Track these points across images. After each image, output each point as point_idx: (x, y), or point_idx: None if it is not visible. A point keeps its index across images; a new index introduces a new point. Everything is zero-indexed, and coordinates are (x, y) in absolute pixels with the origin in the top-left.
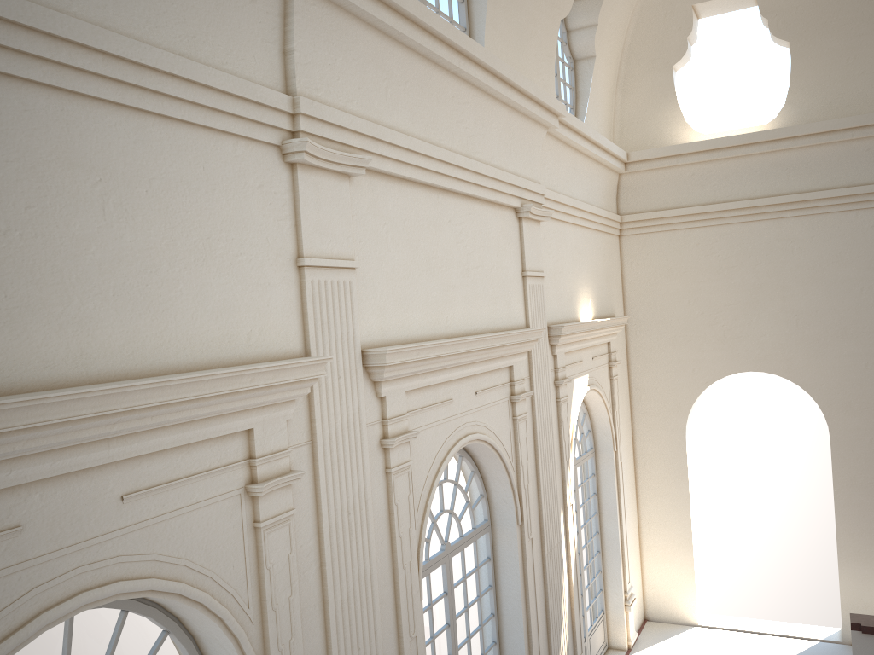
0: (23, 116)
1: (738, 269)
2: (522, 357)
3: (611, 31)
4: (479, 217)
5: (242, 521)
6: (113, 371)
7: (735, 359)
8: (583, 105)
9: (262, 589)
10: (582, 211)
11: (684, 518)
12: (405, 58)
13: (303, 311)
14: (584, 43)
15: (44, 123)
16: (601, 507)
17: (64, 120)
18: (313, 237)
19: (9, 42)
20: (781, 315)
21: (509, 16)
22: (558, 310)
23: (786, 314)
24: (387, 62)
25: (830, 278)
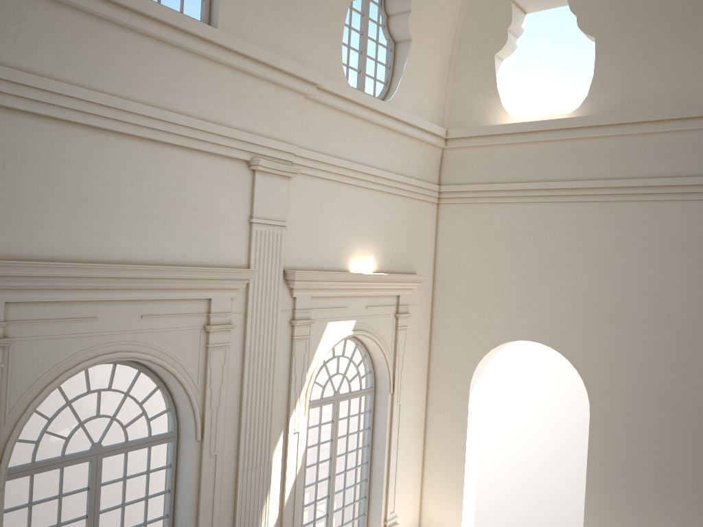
0: None
1: (530, 245)
2: (229, 293)
3: (433, 19)
4: (179, 162)
5: None
6: None
7: (518, 327)
8: (396, 82)
9: None
10: (369, 175)
11: (460, 464)
12: (48, 8)
13: None
14: (400, 27)
15: None
16: (374, 441)
17: None
18: None
19: None
20: (561, 293)
21: None
22: (311, 258)
23: (565, 292)
24: (17, 9)
25: (608, 263)
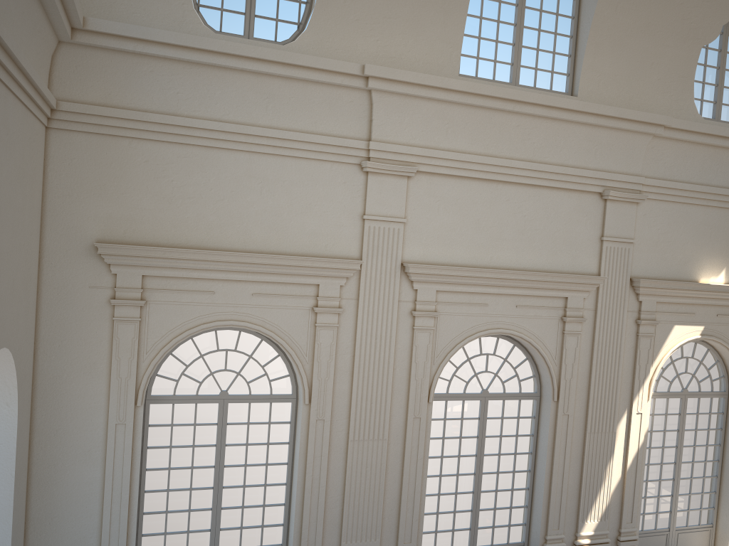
0: (234, 161)
1: None
2: (582, 294)
3: None
4: (546, 198)
5: (308, 320)
6: (256, 249)
7: None
8: None
9: (314, 351)
10: (722, 196)
11: None
12: (465, 110)
13: (362, 239)
14: None
15: (242, 163)
16: (726, 442)
17: (249, 162)
18: (374, 206)
19: (231, 138)
20: None
21: (615, 59)
22: (657, 269)
23: None
24: (448, 115)
25: None
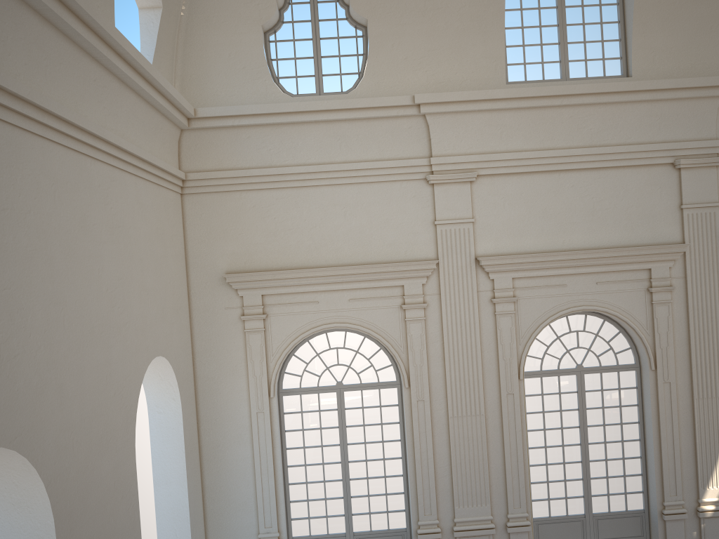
0: (320, 195)
1: None
2: (666, 263)
3: None
4: (612, 177)
5: (399, 317)
6: (347, 263)
7: None
8: None
9: (407, 342)
10: None
11: None
12: (515, 114)
13: (437, 242)
14: None
15: (326, 195)
16: None
17: (332, 193)
18: (442, 212)
19: (314, 177)
20: None
21: (667, 32)
22: None
23: None
24: (499, 121)
25: None
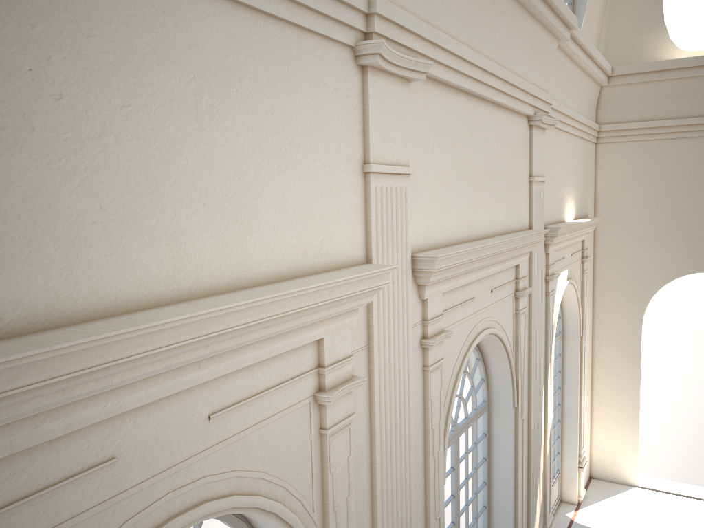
0: None
1: None
2: (526, 256)
3: None
4: (502, 124)
5: (311, 429)
6: (202, 286)
7: (696, 260)
8: (579, 20)
9: (325, 493)
10: (574, 121)
11: (634, 395)
12: None
13: (366, 218)
14: None
15: (140, 9)
16: (564, 383)
17: (160, 7)
18: (378, 143)
19: None
20: None
21: None
22: (551, 211)
23: None
24: None
25: None
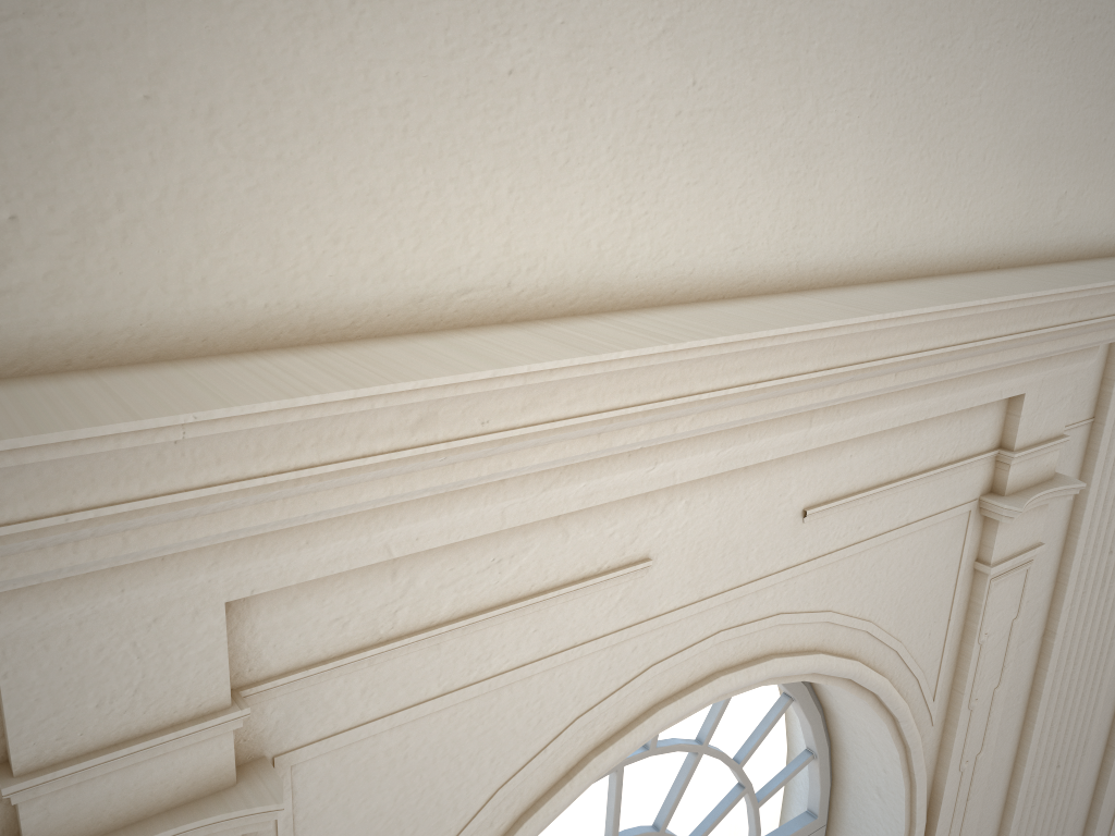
0: None
1: None
2: None
3: None
4: None
5: (960, 559)
6: (837, 264)
7: None
8: None
9: (959, 673)
10: None
11: None
12: None
13: None
14: None
15: None
16: None
17: None
18: None
19: None
20: None
21: None
22: None
23: None
24: None
25: None
